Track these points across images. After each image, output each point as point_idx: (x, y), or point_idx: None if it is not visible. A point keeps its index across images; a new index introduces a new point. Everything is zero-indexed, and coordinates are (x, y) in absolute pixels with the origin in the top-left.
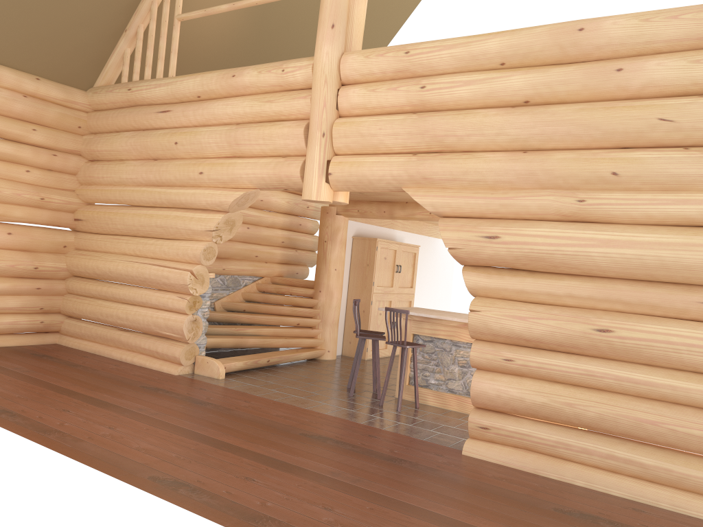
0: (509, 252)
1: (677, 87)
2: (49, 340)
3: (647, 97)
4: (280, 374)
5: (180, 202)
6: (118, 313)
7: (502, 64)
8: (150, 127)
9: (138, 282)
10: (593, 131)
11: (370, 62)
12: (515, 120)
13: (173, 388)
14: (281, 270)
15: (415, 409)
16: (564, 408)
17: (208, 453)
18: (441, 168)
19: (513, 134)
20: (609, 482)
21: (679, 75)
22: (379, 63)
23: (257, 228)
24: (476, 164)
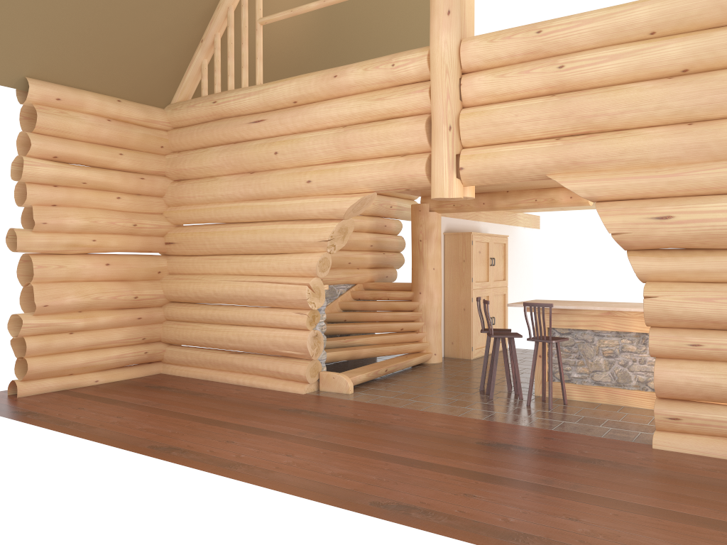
0: (686, 232)
1: None
2: (154, 370)
3: None
4: (402, 382)
5: (286, 214)
6: (228, 335)
7: (652, 33)
8: (241, 140)
9: (247, 301)
10: None
11: (495, 46)
12: (677, 91)
13: (312, 407)
14: (373, 274)
15: (565, 405)
16: None
17: (405, 472)
18: (593, 150)
19: (675, 107)
20: None
21: None
22: (506, 46)
23: None
24: (635, 142)
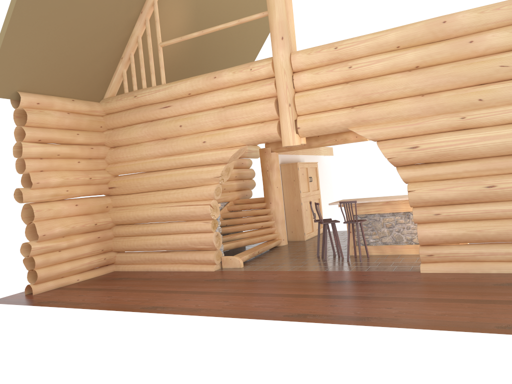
0: (426, 154)
1: (506, 47)
2: (110, 269)
3: (488, 54)
4: (270, 258)
5: (191, 163)
6: (160, 241)
7: (397, 47)
8: (155, 119)
9: (170, 219)
10: (463, 78)
11: (312, 56)
12: (414, 78)
13: (223, 277)
14: (238, 194)
15: (368, 258)
16: (476, 233)
17: (294, 300)
18: (373, 113)
19: (414, 87)
20: (510, 267)
21: (506, 40)
22: (318, 56)
23: None
24: (395, 107)
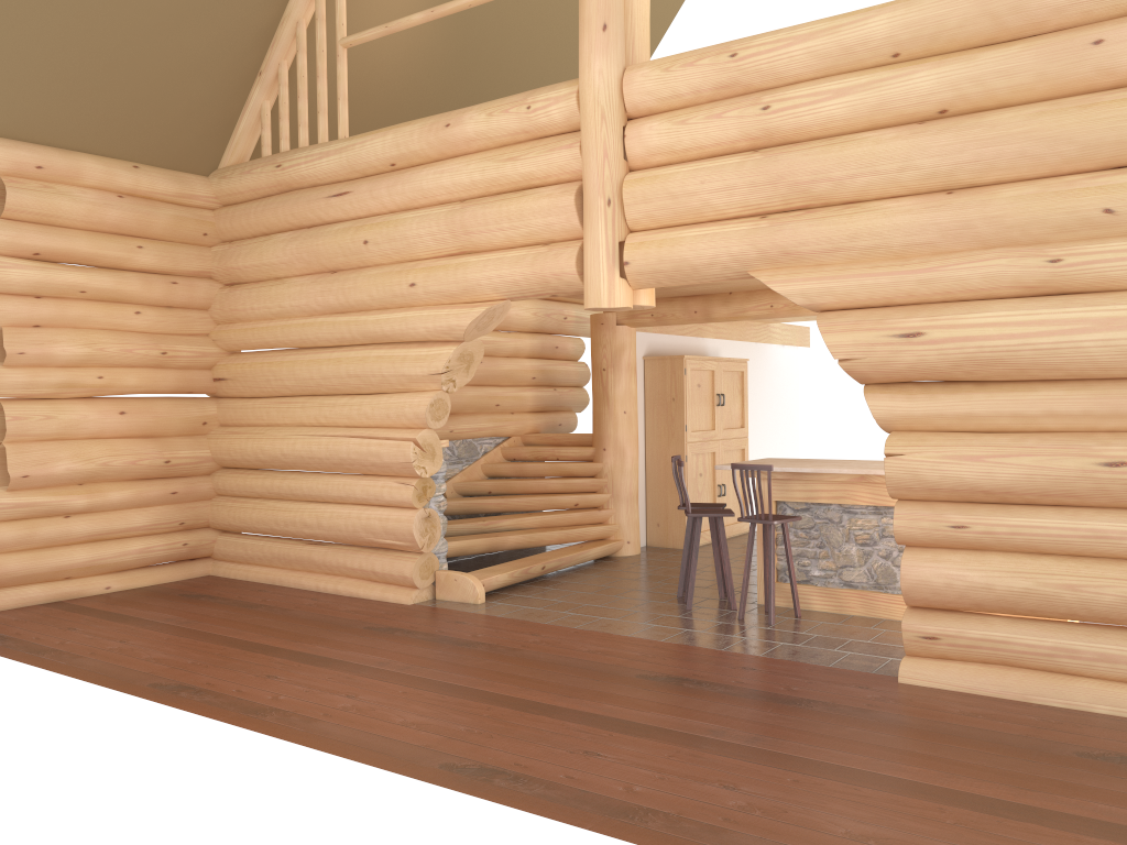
0: (943, 356)
1: None
2: (199, 570)
3: None
4: (566, 586)
5: (383, 335)
6: (303, 518)
7: (895, 55)
8: (318, 222)
9: (330, 466)
10: (1064, 146)
11: (673, 77)
12: (929, 143)
13: (414, 625)
14: (536, 422)
15: (796, 619)
16: (1062, 594)
17: (512, 720)
18: (811, 234)
19: (927, 167)
20: None
21: None
22: (688, 77)
23: (493, 360)
24: (871, 221)
